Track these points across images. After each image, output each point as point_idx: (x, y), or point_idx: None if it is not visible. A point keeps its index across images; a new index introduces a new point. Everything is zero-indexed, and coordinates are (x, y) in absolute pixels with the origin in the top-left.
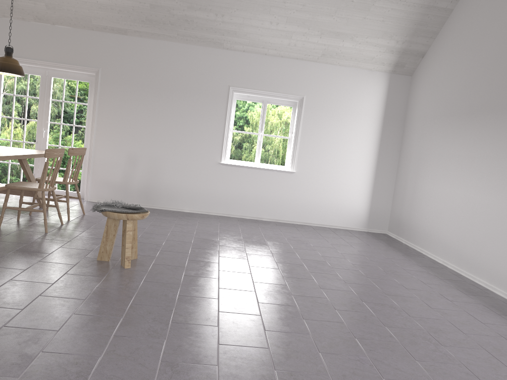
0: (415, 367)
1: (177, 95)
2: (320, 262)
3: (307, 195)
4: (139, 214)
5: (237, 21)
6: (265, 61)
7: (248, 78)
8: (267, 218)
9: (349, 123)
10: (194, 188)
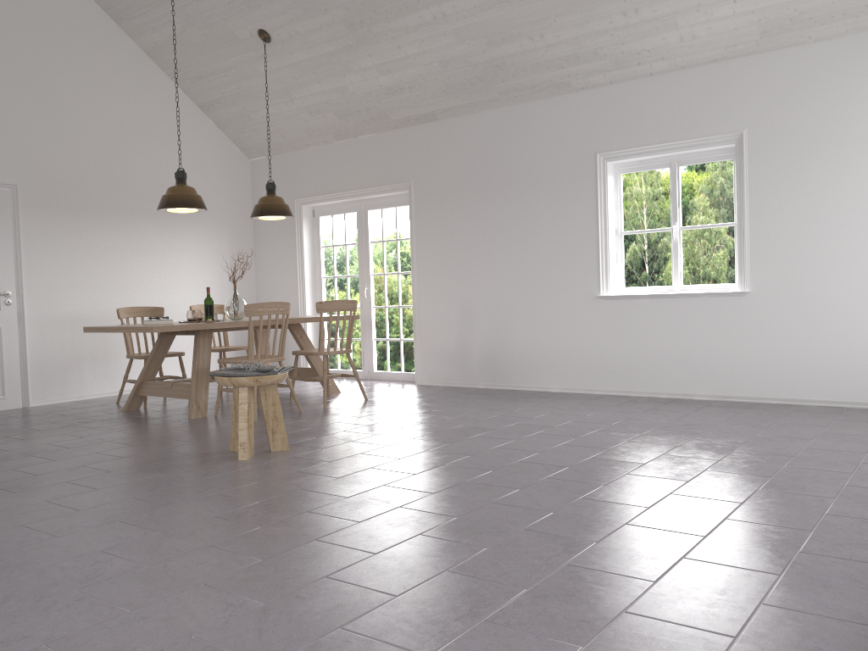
0: (301, 636)
1: (516, 192)
2: (624, 464)
3: (784, 338)
4: (249, 377)
5: (568, 35)
6: (653, 87)
7: (627, 129)
8: (704, 395)
9: (865, 161)
10: (561, 348)
